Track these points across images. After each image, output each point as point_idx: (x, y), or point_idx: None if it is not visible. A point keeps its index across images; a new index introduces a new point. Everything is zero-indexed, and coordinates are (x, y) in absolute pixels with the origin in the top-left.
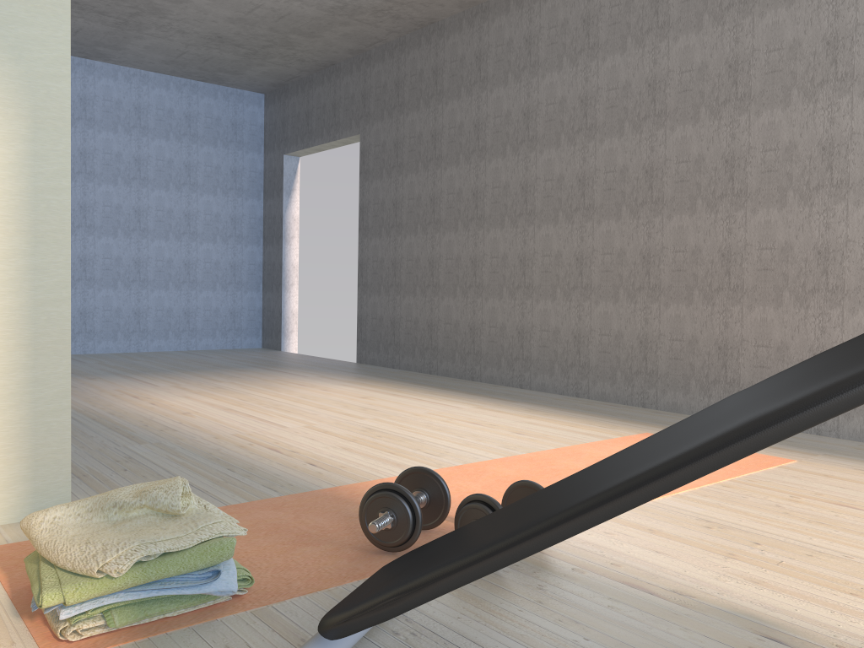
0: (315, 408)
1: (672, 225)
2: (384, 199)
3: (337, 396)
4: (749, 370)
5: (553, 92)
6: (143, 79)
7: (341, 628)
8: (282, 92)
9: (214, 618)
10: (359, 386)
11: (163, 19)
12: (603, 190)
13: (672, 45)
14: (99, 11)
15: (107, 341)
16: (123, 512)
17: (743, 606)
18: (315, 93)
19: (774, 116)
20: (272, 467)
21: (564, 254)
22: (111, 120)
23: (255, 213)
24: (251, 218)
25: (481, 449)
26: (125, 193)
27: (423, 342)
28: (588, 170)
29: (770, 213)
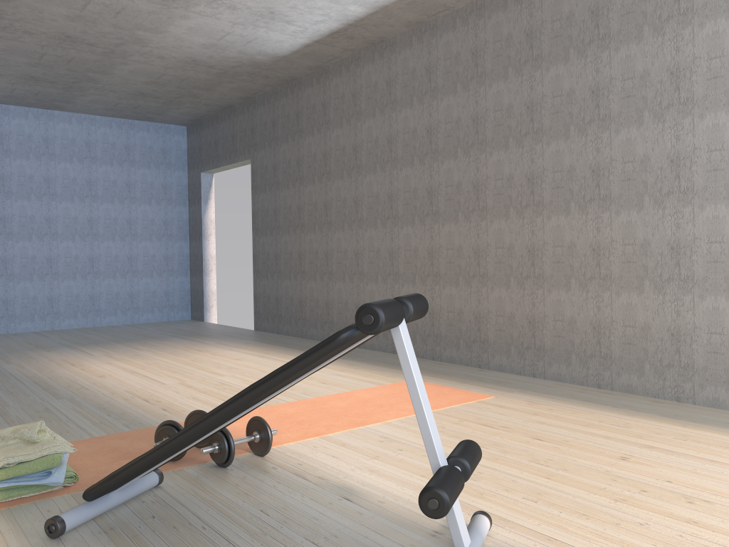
0: (195, 369)
1: (445, 230)
2: (268, 208)
3: (219, 358)
4: (493, 333)
5: (371, 133)
6: (92, 121)
7: (88, 494)
8: (198, 125)
9: (49, 497)
10: (241, 349)
11: (97, 84)
12: (403, 204)
13: (440, 104)
14: (50, 81)
15: (70, 319)
16: (4, 441)
17: (351, 483)
18: (220, 127)
19: (500, 155)
20: (136, 412)
21: (381, 250)
22: (68, 153)
23: (182, 217)
24: (179, 220)
25: (286, 395)
26: (80, 208)
27: (297, 314)
28: (394, 190)
29: (501, 223)
